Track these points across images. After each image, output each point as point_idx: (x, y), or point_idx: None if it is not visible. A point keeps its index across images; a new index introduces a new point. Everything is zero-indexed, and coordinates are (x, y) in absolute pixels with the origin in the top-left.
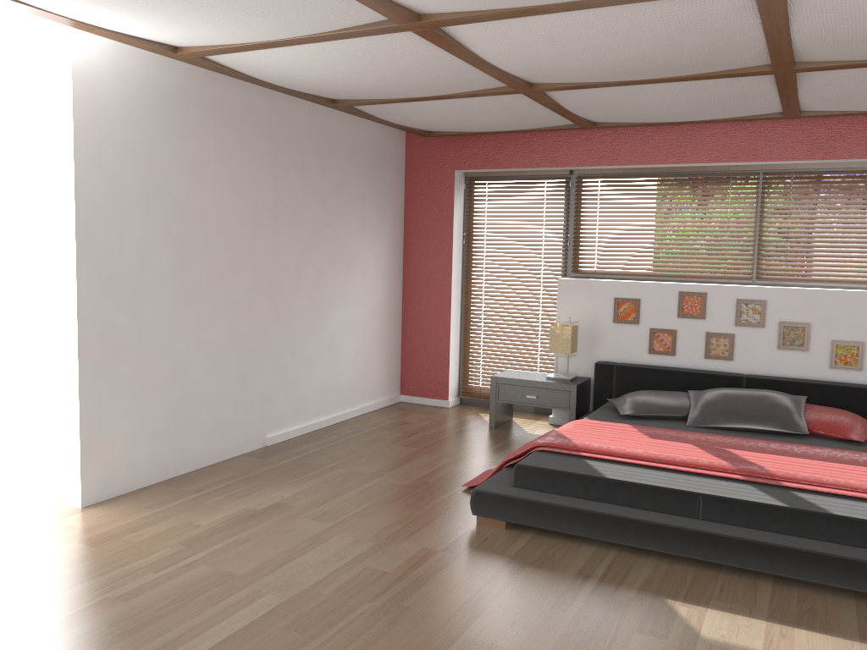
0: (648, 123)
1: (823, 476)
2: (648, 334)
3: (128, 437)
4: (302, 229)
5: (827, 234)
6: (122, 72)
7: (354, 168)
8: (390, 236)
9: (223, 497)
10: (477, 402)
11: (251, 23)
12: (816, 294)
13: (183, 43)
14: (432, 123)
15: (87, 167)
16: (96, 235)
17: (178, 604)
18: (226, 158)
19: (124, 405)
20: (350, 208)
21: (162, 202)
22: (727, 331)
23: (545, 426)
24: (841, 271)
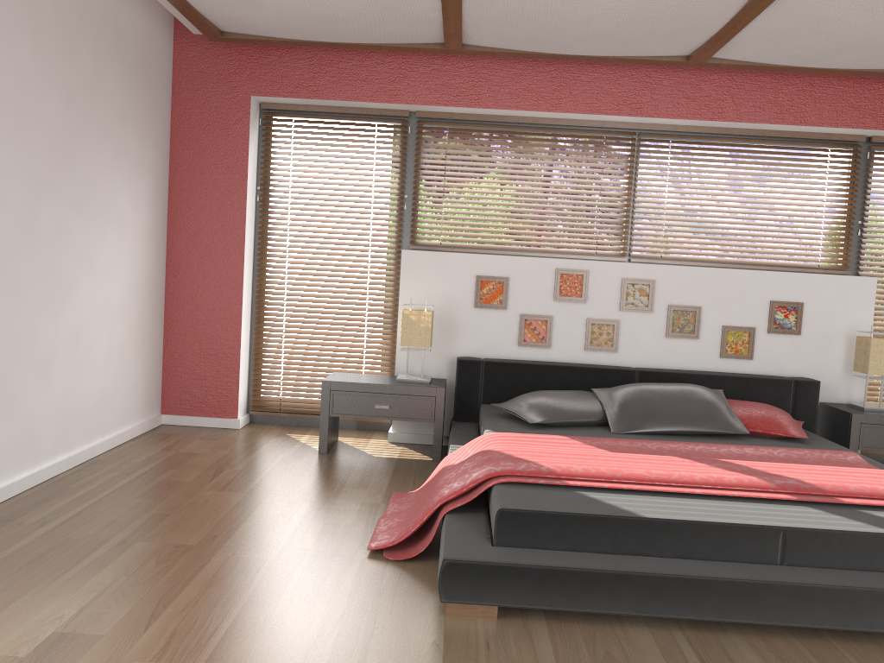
0: (531, 53)
1: (874, 486)
2: (518, 322)
3: None
4: (36, 141)
5: (705, 208)
6: None
7: (110, 64)
8: (154, 181)
9: None
10: (275, 419)
11: None
12: (708, 273)
13: None
14: (253, 4)
15: None
16: None
17: None
18: None
19: None
20: (104, 125)
21: None
22: (611, 317)
23: (388, 446)
24: (719, 249)
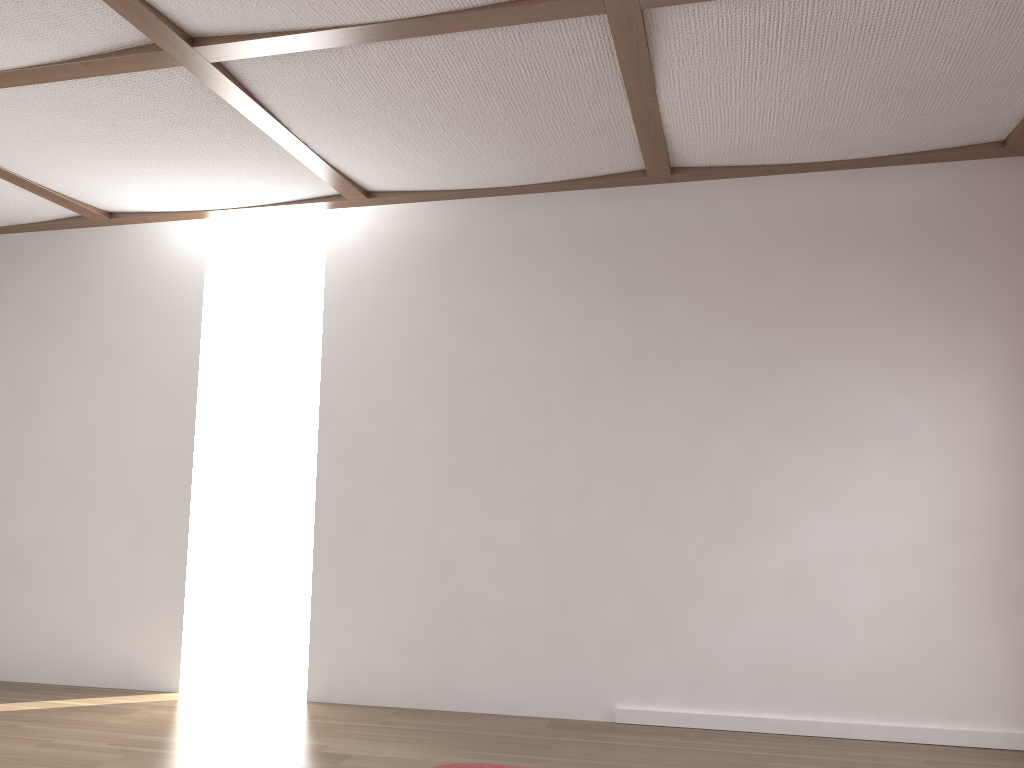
0: None
1: None
2: None
3: (368, 637)
4: (700, 379)
5: None
6: (380, 237)
7: (851, 262)
8: (1008, 375)
9: (364, 733)
10: None
11: (185, 146)
12: None
13: (322, 188)
14: (834, 133)
15: (336, 339)
16: (342, 406)
17: (15, 761)
18: (531, 298)
19: (364, 597)
20: (842, 333)
21: (428, 364)
22: None
23: None
24: None
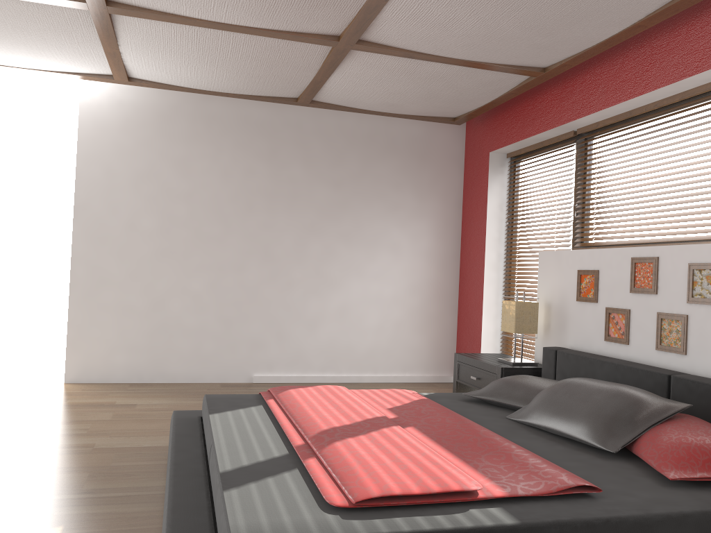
0: (583, 52)
1: (354, 464)
2: (606, 316)
3: (107, 344)
4: (306, 210)
5: None
6: (120, 101)
7: (381, 160)
8: (439, 221)
9: (127, 395)
10: None
11: (42, 40)
12: None
13: (102, 71)
14: (396, 105)
15: (86, 162)
16: (91, 205)
17: None
18: (216, 154)
19: (105, 321)
20: (374, 194)
21: (150, 185)
22: (680, 311)
23: None
24: None
